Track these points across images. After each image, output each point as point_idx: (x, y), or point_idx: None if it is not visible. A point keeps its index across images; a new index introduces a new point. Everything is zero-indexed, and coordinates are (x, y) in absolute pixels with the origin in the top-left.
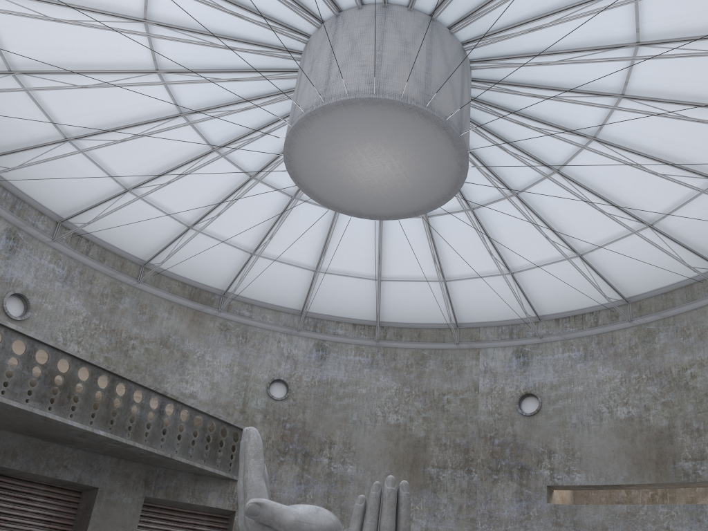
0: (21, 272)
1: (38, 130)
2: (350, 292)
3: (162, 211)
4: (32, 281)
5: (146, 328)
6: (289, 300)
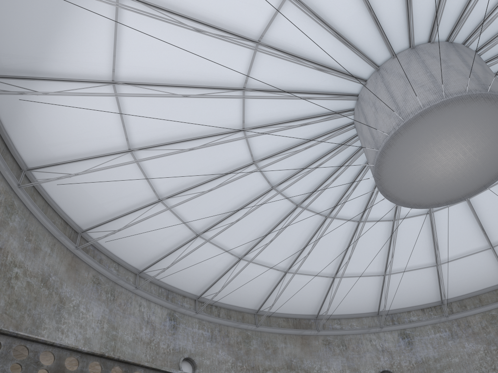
0: (183, 341)
1: (178, 235)
2: (414, 283)
3: (265, 266)
4: (192, 346)
5: (273, 359)
6: (366, 306)
